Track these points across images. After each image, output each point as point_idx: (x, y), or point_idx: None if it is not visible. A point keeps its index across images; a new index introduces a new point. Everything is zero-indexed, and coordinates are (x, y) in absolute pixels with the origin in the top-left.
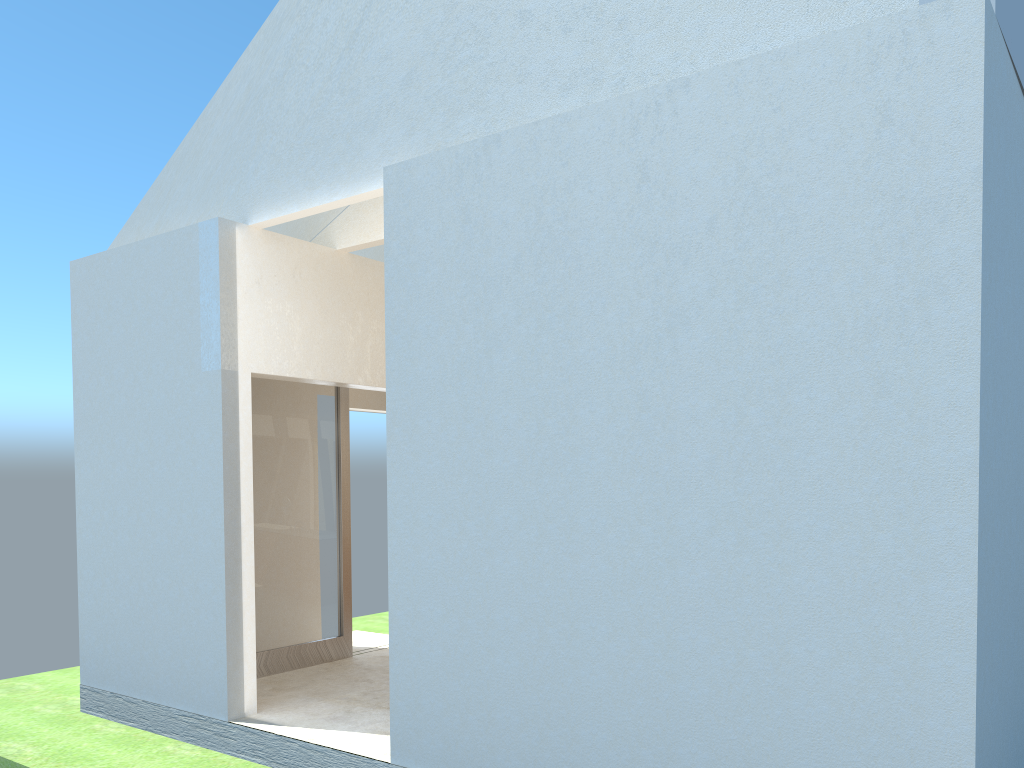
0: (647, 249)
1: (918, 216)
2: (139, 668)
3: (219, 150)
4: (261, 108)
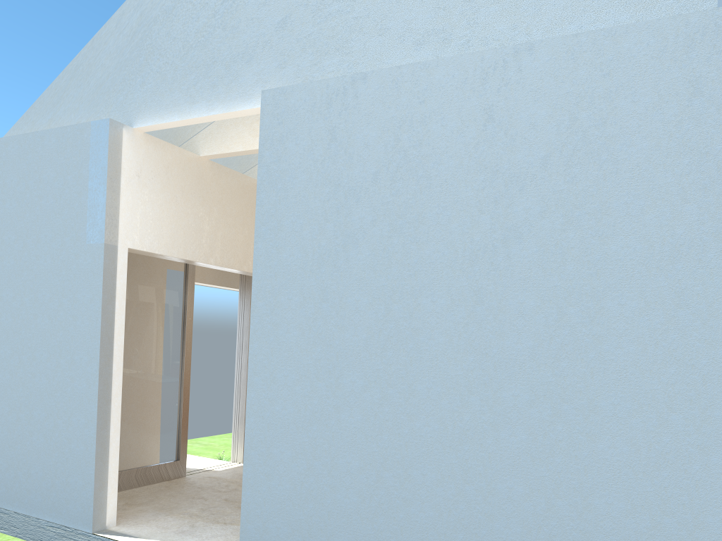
0: (489, 176)
1: (719, 169)
2: (12, 485)
3: (110, 65)
4: (151, 34)
